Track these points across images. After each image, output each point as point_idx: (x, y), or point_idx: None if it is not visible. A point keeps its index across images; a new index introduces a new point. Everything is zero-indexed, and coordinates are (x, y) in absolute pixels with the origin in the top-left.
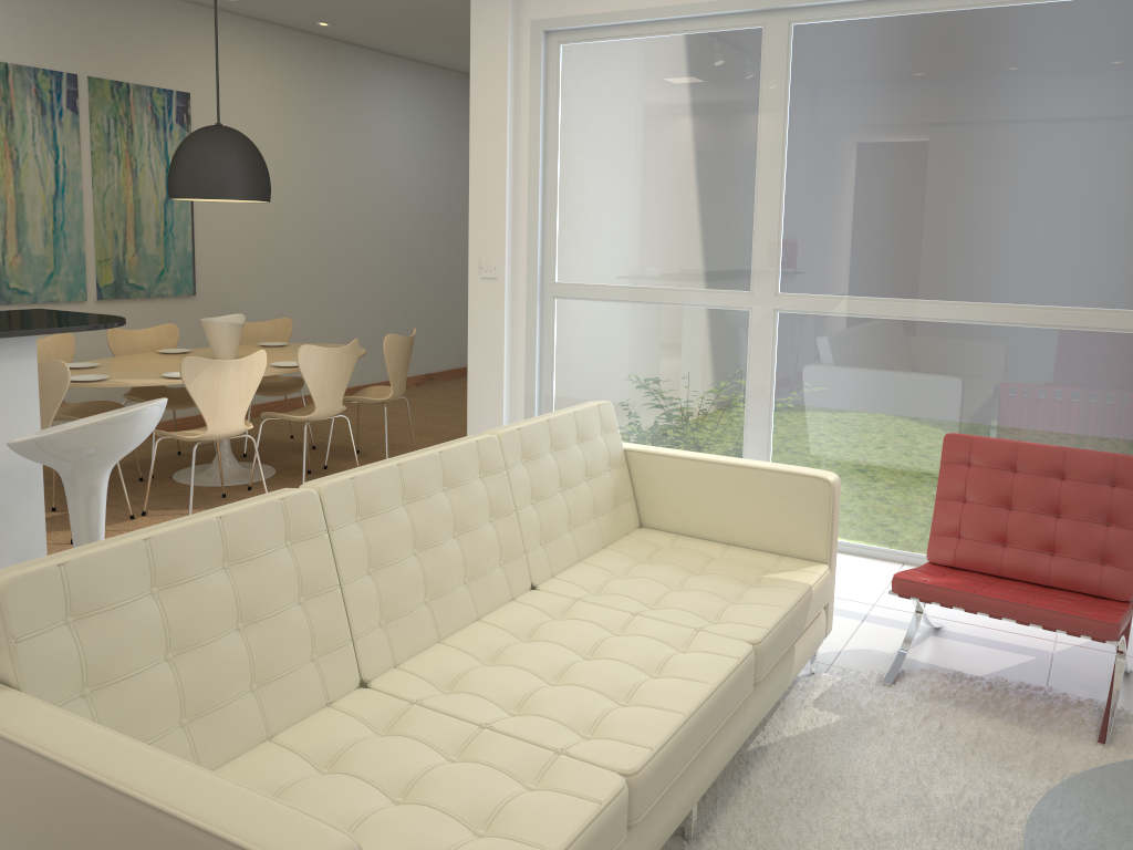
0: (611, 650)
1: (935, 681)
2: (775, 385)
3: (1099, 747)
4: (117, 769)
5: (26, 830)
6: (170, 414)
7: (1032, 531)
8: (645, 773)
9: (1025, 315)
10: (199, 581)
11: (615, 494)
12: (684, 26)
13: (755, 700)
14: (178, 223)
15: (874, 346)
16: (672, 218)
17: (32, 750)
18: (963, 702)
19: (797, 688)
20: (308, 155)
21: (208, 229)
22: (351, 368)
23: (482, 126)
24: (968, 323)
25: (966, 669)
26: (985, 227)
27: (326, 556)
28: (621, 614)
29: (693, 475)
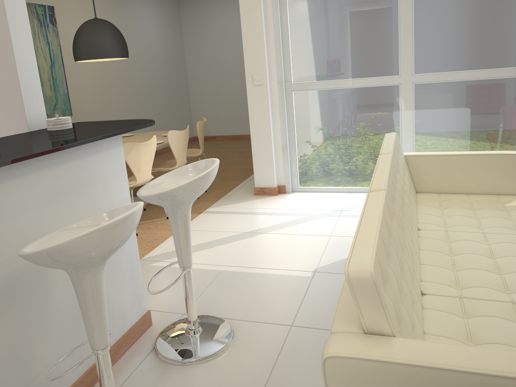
0: (502, 252)
1: None
2: (414, 119)
3: None
4: None
5: None
6: None
7: None
8: None
9: None
10: (391, 251)
11: (409, 178)
12: None
13: None
14: (58, 77)
15: (465, 94)
16: (354, 43)
17: (490, 374)
18: None
19: None
20: None
21: (72, 80)
22: (187, 140)
23: (247, 6)
24: (512, 77)
25: None
26: None
27: (398, 227)
28: (478, 234)
29: (444, 163)
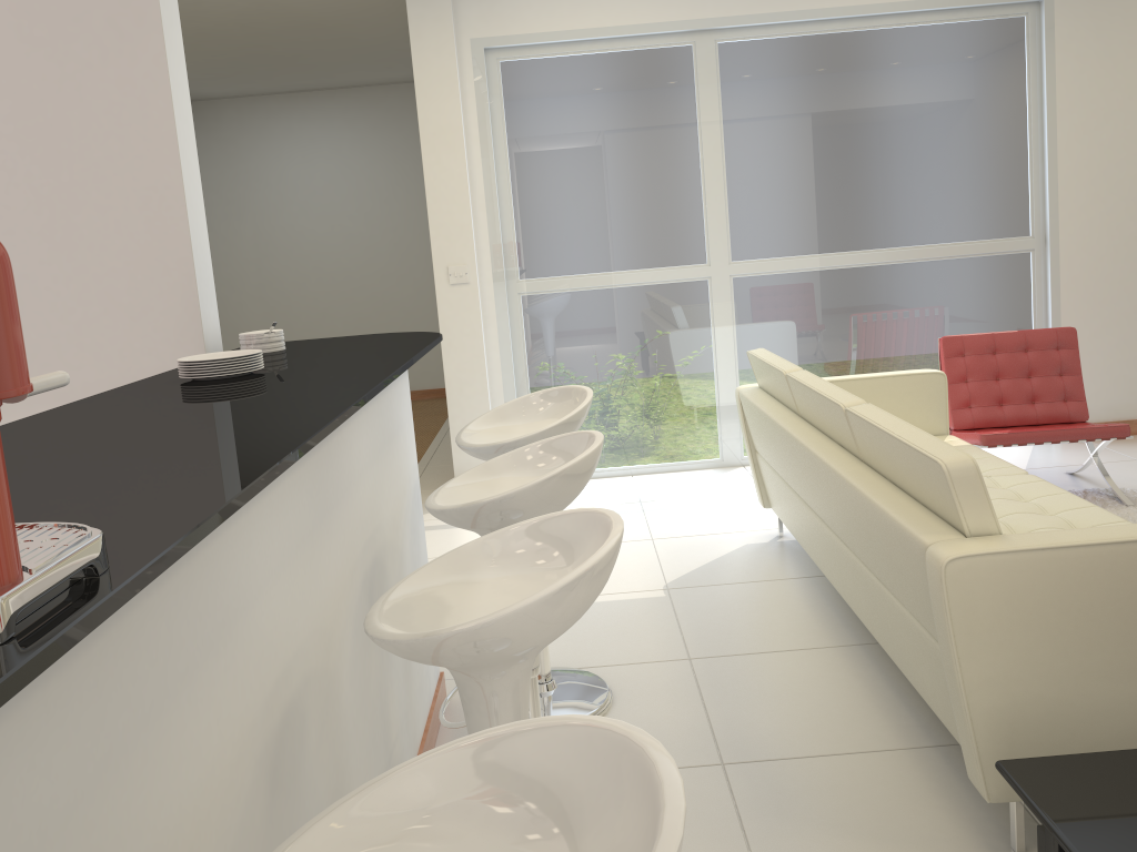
0: None
1: None
2: (736, 338)
3: (1131, 507)
4: None
5: (1110, 605)
6: None
7: (1019, 391)
8: None
9: (917, 253)
10: None
11: None
12: (622, 43)
13: None
14: None
15: (812, 293)
16: (629, 210)
17: (1122, 541)
18: None
19: None
20: None
21: None
22: None
23: (436, 139)
24: (878, 265)
25: None
26: (881, 192)
27: None
28: None
29: None
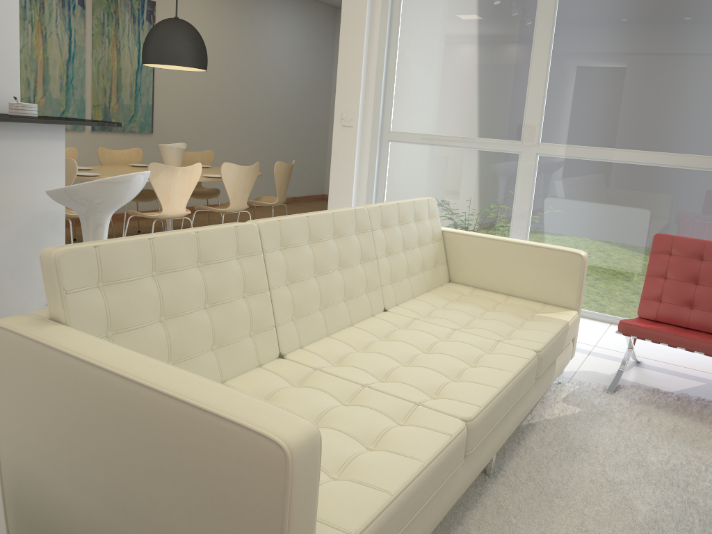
0: (442, 348)
1: (641, 392)
2: (532, 203)
3: None
4: (142, 372)
5: (73, 415)
6: (133, 208)
7: None
8: (477, 421)
9: (707, 163)
10: (182, 272)
11: (435, 258)
12: None
13: (534, 389)
14: (144, 85)
15: (602, 180)
16: (471, 91)
17: (81, 359)
18: (661, 406)
19: (550, 391)
20: (227, 49)
21: (162, 91)
22: (253, 180)
23: (349, 26)
24: (668, 167)
25: (660, 387)
26: (684, 103)
27: (261, 268)
28: (445, 329)
29: (488, 249)
